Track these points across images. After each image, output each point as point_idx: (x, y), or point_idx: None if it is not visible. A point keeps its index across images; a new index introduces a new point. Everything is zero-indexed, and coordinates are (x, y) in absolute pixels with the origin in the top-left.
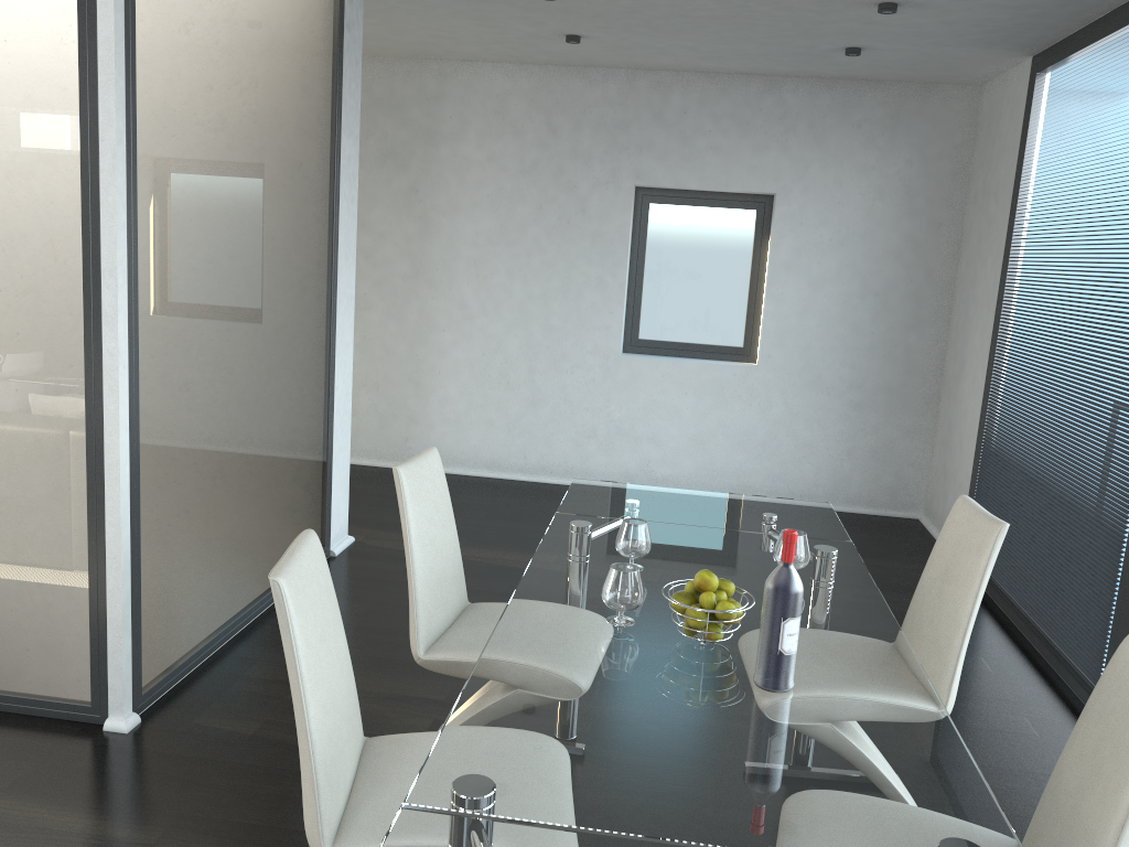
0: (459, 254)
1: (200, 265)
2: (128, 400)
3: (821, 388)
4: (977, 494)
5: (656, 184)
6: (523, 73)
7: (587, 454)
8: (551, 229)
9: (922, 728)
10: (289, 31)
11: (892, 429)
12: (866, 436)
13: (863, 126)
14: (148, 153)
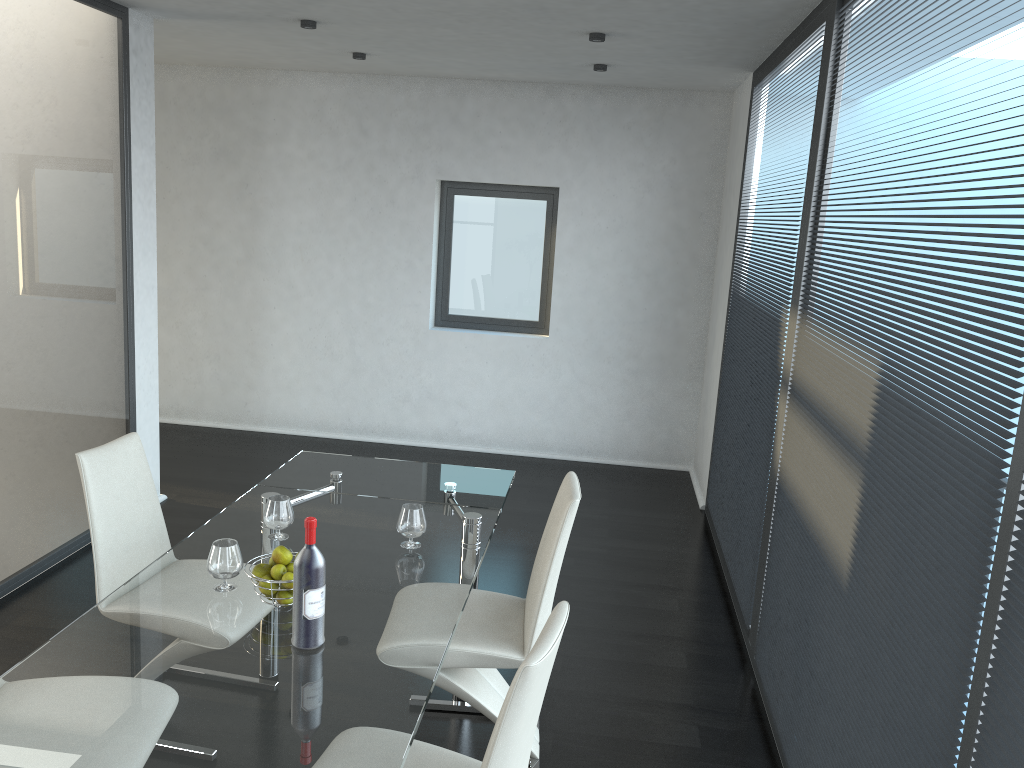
0: (286, 240)
1: None
2: None
3: (603, 358)
4: (713, 453)
5: (455, 179)
6: (336, 81)
7: (402, 416)
8: (365, 219)
9: (403, 679)
10: (58, 63)
11: (665, 393)
12: (642, 399)
13: (633, 128)
14: None
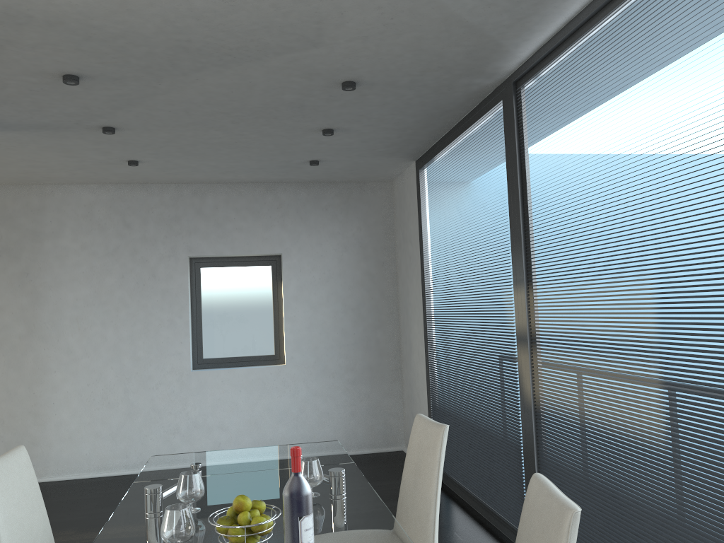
0: (64, 315)
1: None
2: None
3: (329, 374)
4: None
5: (203, 254)
6: (102, 189)
7: (174, 446)
8: (132, 291)
9: None
10: None
11: (377, 393)
12: (361, 401)
13: (329, 209)
14: None
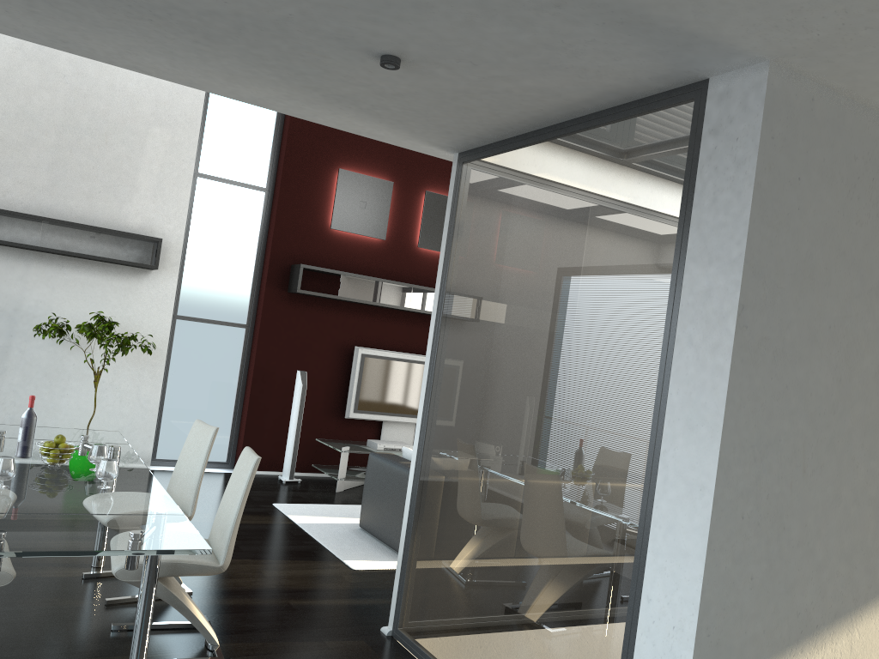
0: None
1: (470, 385)
2: (417, 448)
3: None
4: None
5: None
6: None
7: None
8: None
9: None
10: (587, 195)
11: None
12: None
13: None
14: (448, 318)
